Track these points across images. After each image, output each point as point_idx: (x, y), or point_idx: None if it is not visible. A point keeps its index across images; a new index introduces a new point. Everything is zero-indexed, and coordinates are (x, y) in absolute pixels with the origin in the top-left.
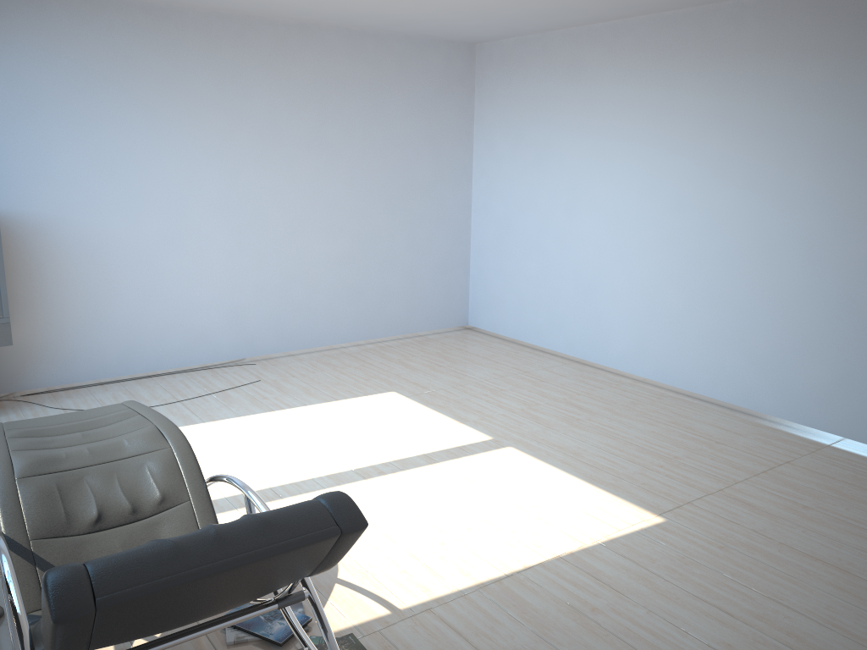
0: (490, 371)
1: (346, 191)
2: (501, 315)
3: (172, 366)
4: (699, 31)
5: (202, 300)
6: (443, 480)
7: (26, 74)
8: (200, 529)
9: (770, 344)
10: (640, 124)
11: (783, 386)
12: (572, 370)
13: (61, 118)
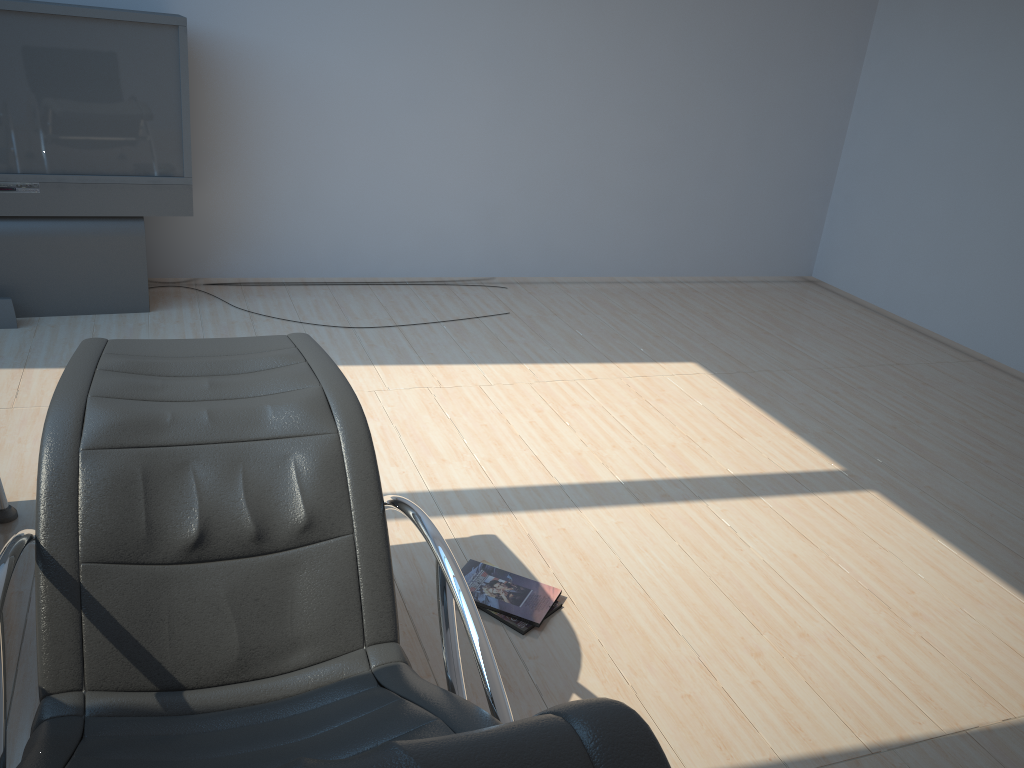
0: (842, 353)
1: (672, 54)
2: (868, 270)
3: (397, 275)
4: None
5: (448, 189)
6: (762, 530)
7: None
8: None
9: None
10: None
11: None
12: (974, 373)
13: None
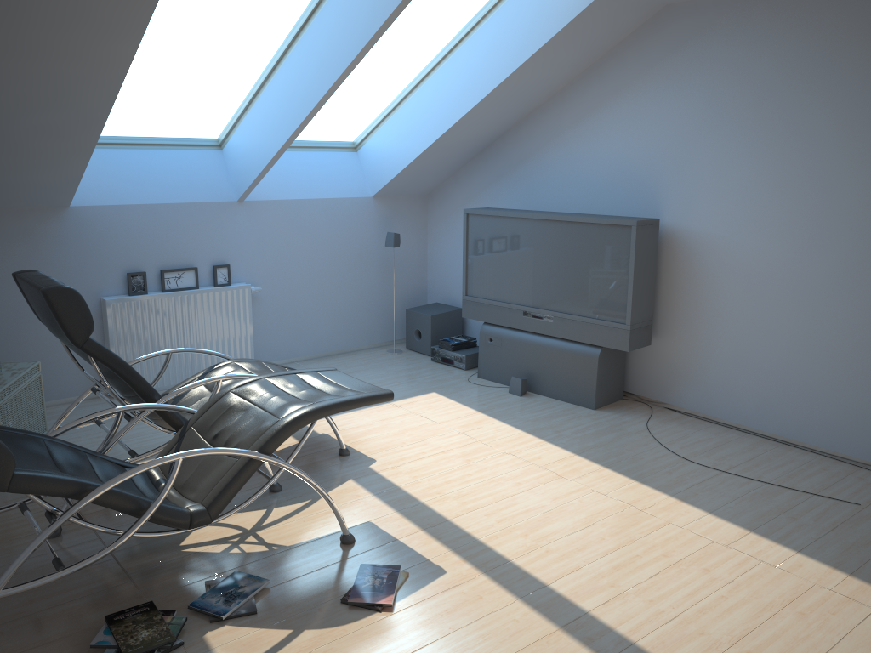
0: None
1: None
2: None
3: (813, 443)
4: None
5: None
6: None
7: (720, 86)
8: None
9: None
10: None
11: None
12: None
13: (743, 130)
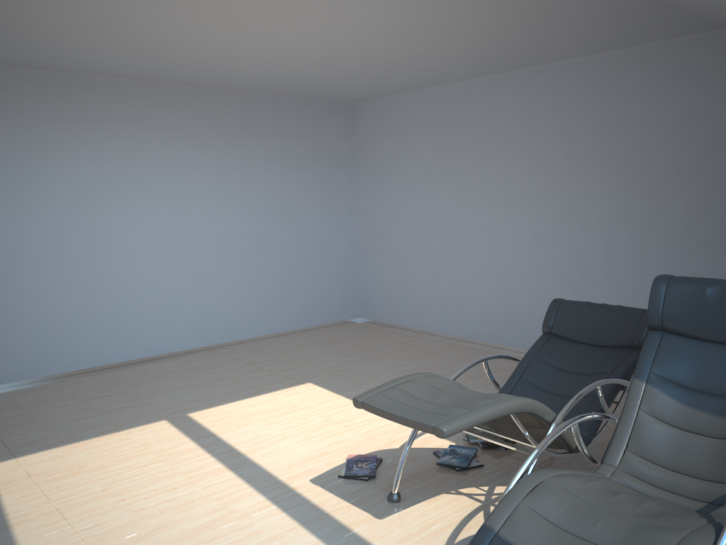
0: None
1: None
2: None
3: None
4: (60, 91)
5: None
6: (249, 430)
7: None
8: (604, 306)
9: (158, 307)
10: (10, 159)
11: (171, 331)
12: None
13: None
